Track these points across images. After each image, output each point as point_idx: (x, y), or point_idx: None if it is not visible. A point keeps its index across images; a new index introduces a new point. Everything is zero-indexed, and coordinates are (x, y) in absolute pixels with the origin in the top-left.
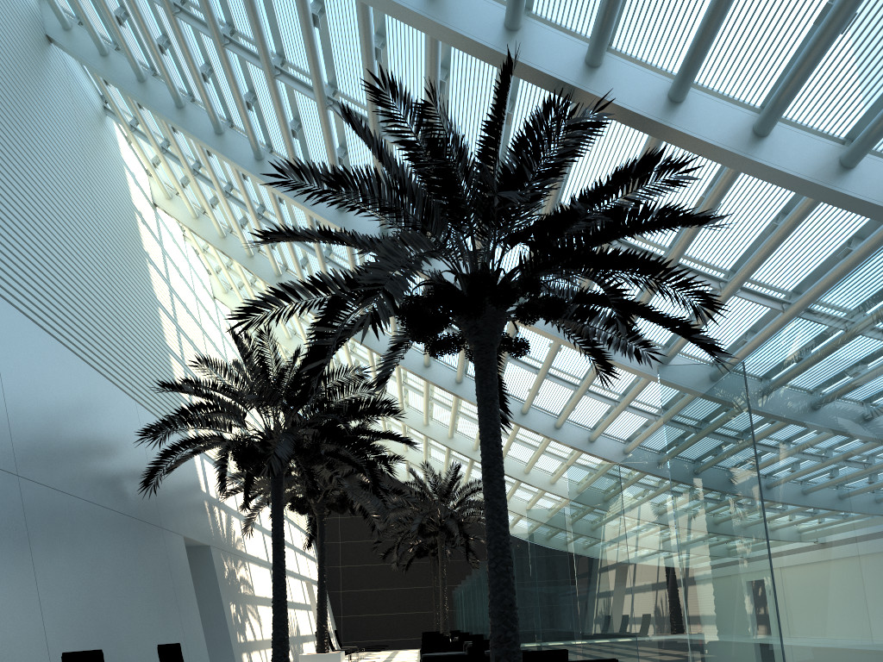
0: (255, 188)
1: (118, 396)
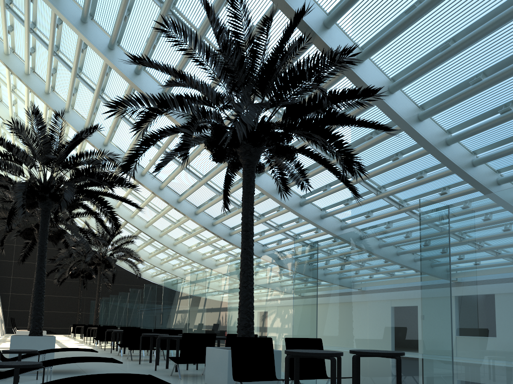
0: (34, 10)
1: None
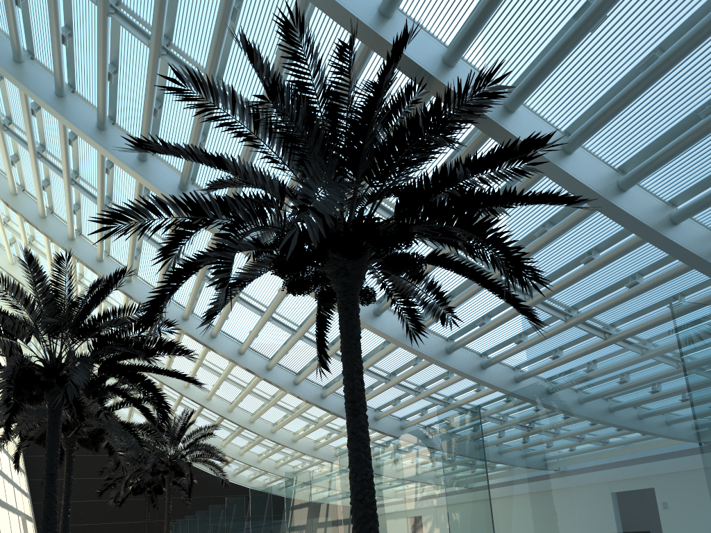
0: (40, 126)
1: None
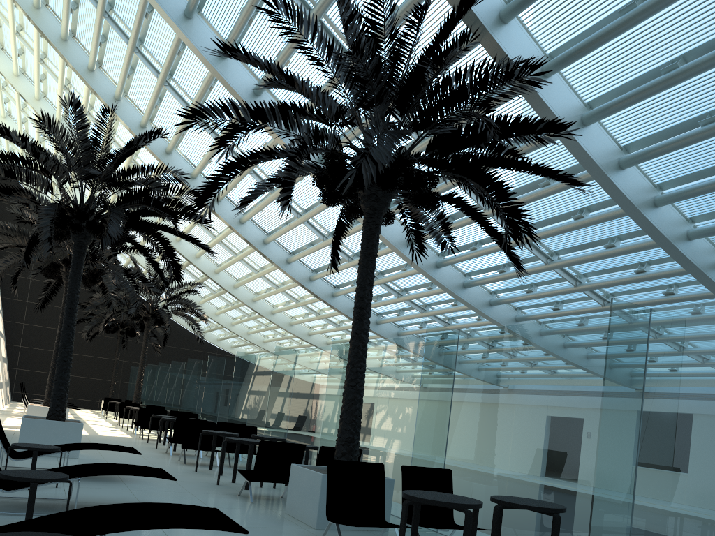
0: None
1: None
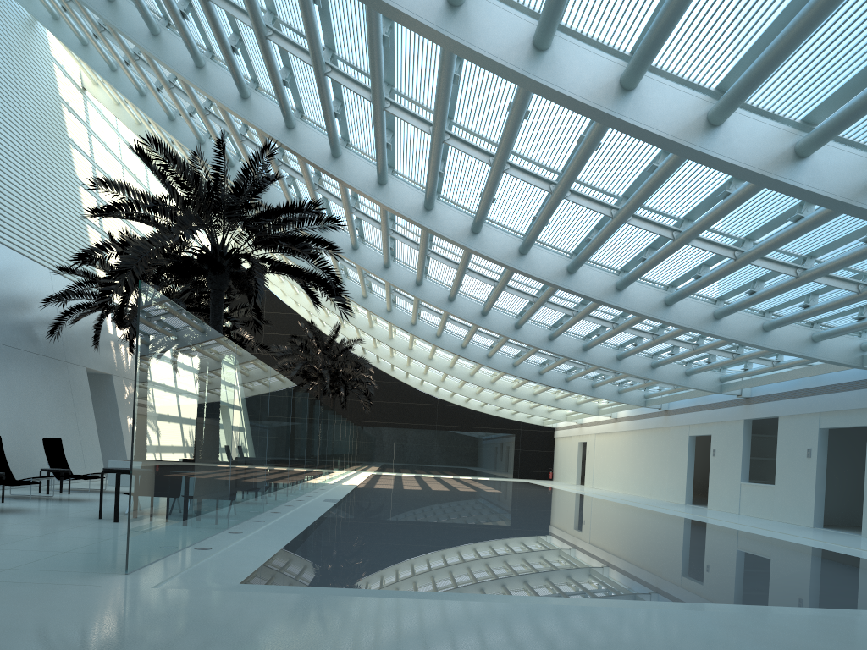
0: None
1: (34, 268)
